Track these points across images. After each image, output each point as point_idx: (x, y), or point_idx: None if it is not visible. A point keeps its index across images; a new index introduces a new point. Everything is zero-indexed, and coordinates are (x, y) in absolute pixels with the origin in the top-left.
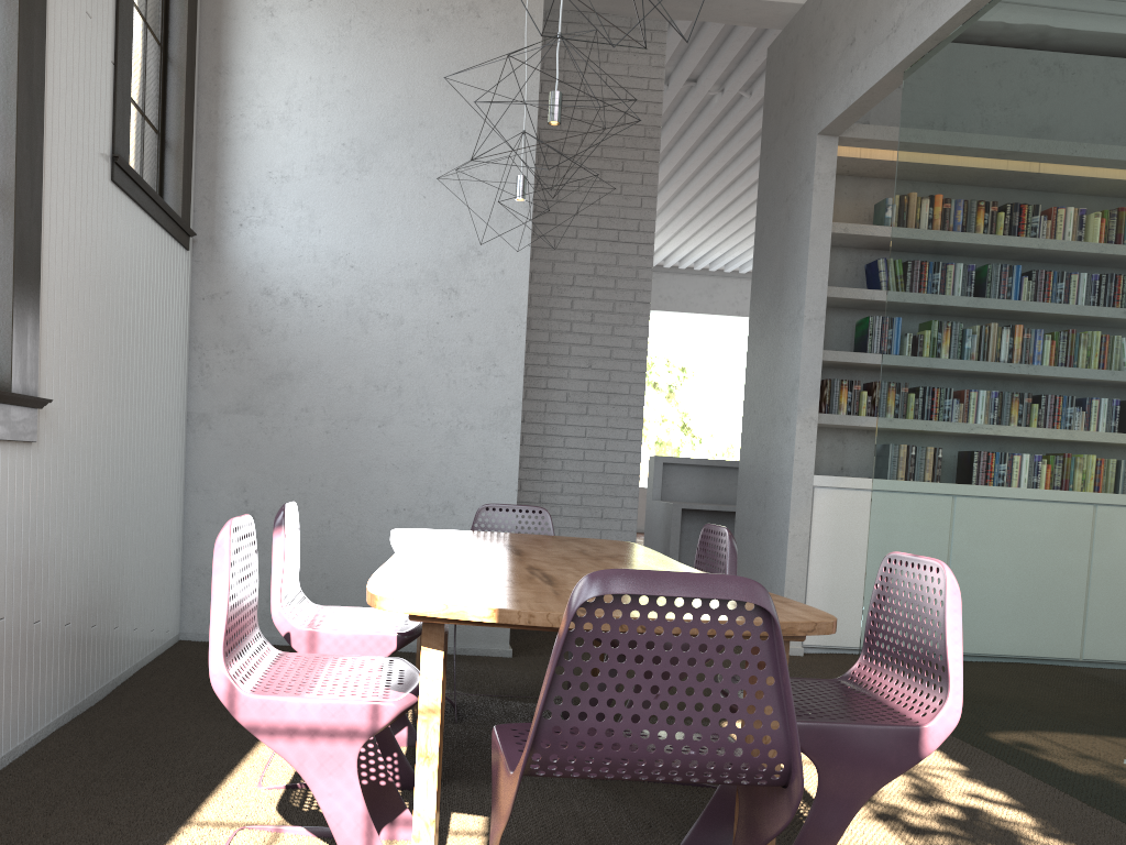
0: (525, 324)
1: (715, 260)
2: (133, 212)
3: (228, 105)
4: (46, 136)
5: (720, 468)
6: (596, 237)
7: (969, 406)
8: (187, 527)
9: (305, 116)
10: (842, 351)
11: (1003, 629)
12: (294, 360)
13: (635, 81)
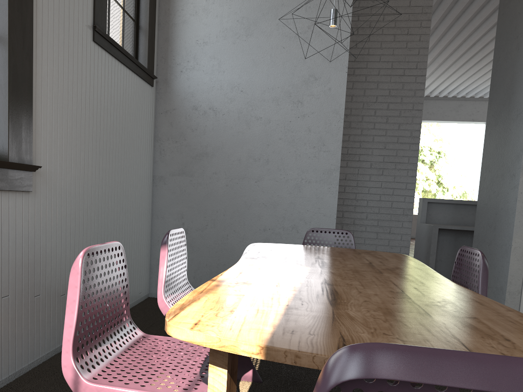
0: (342, 119)
1: (460, 91)
2: (111, 61)
3: (175, 4)
4: (37, 8)
5: (463, 205)
6: (390, 73)
7: None
8: (153, 237)
9: (216, 6)
10: None
11: None
12: (209, 145)
13: None
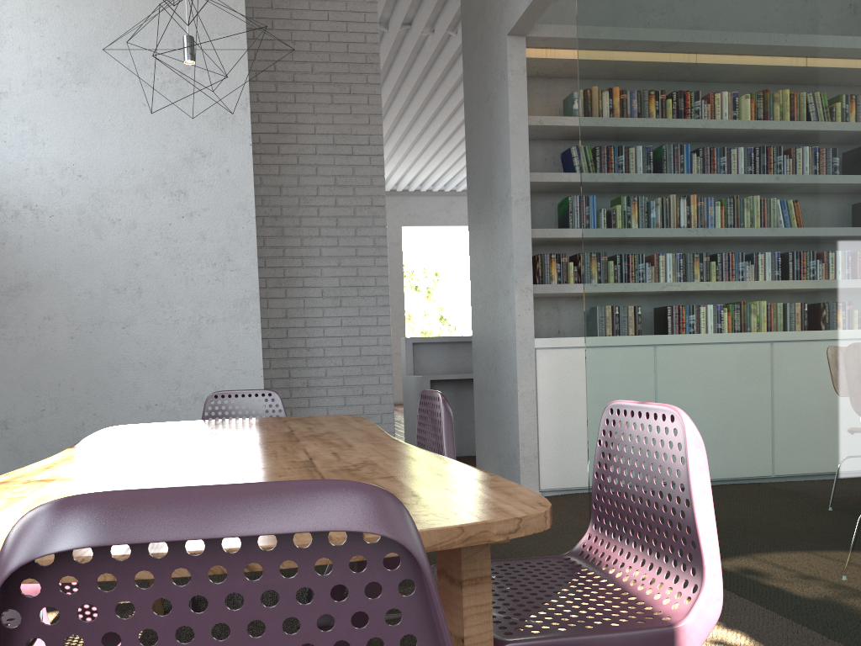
0: (254, 219)
1: (448, 182)
2: None
3: None
4: None
5: (461, 343)
6: (333, 152)
7: (666, 254)
8: None
9: (17, 32)
10: (549, 228)
11: (721, 465)
12: (31, 270)
13: (353, 16)
